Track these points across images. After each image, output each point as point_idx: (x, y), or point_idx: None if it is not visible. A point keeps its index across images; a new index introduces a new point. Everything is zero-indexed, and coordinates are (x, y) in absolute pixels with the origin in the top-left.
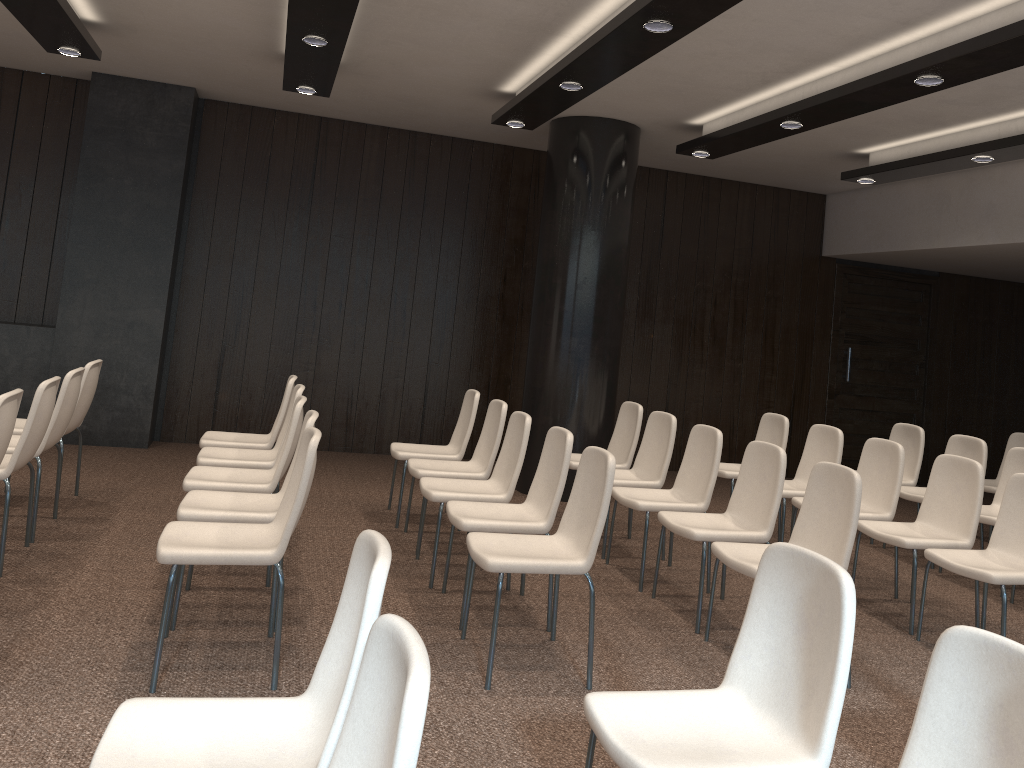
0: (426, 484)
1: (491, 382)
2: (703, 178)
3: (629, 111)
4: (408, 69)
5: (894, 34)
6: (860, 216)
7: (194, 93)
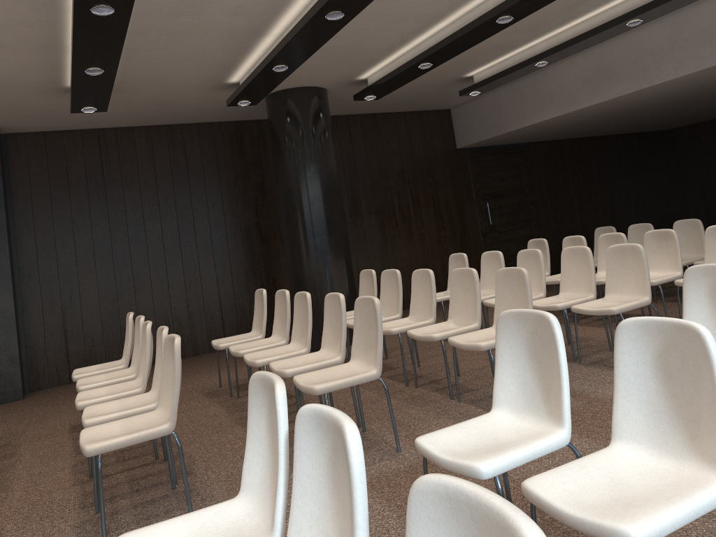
0: (249, 358)
1: (264, 284)
2: (371, 115)
3: (318, 79)
4: (161, 80)
5: None
6: (474, 117)
7: None
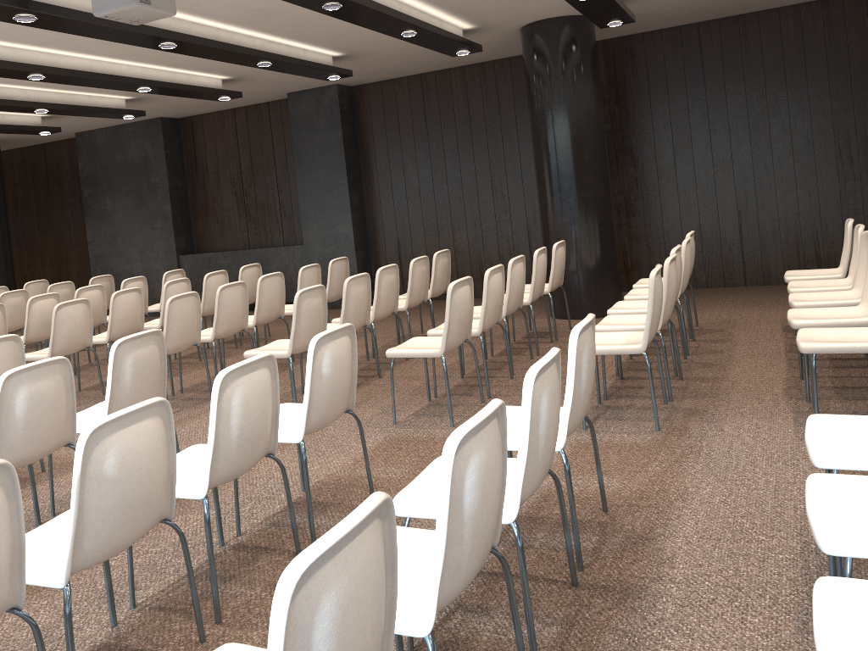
0: None
1: None
2: (737, 17)
3: (540, 12)
4: (377, 44)
5: None
6: None
7: (337, 87)
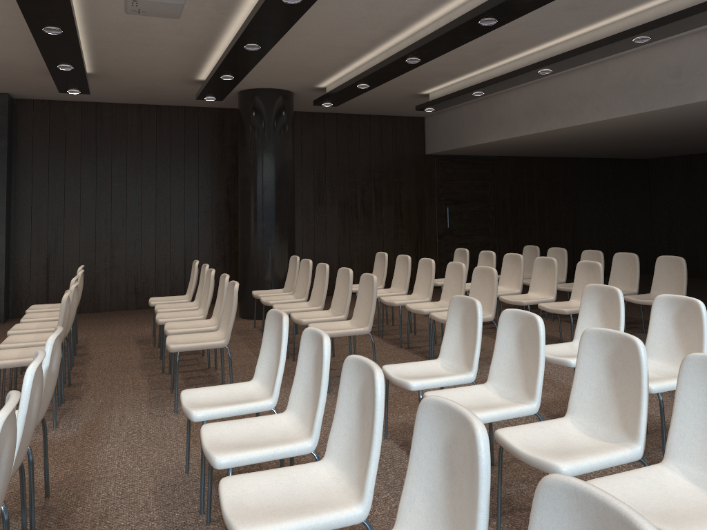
0: (159, 316)
1: (226, 255)
2: (347, 115)
3: (279, 84)
4: (136, 73)
5: (391, 36)
6: (441, 128)
7: (8, 96)
